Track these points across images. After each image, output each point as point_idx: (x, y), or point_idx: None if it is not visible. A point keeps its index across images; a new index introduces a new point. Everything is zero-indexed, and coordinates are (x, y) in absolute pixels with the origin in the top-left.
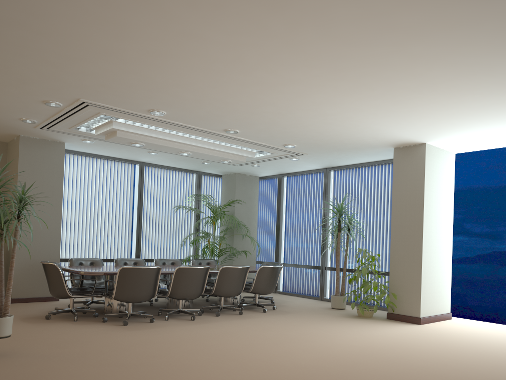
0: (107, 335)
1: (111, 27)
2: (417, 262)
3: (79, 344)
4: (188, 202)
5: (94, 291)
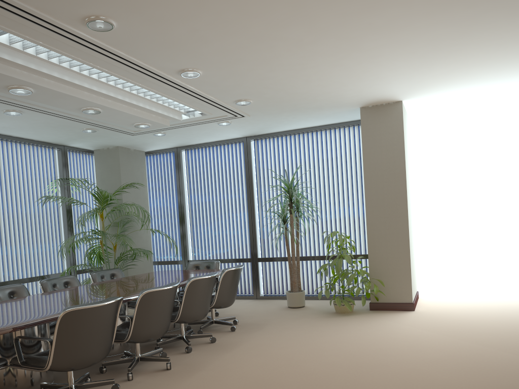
0: None
1: None
2: (404, 241)
3: None
4: (52, 191)
5: None
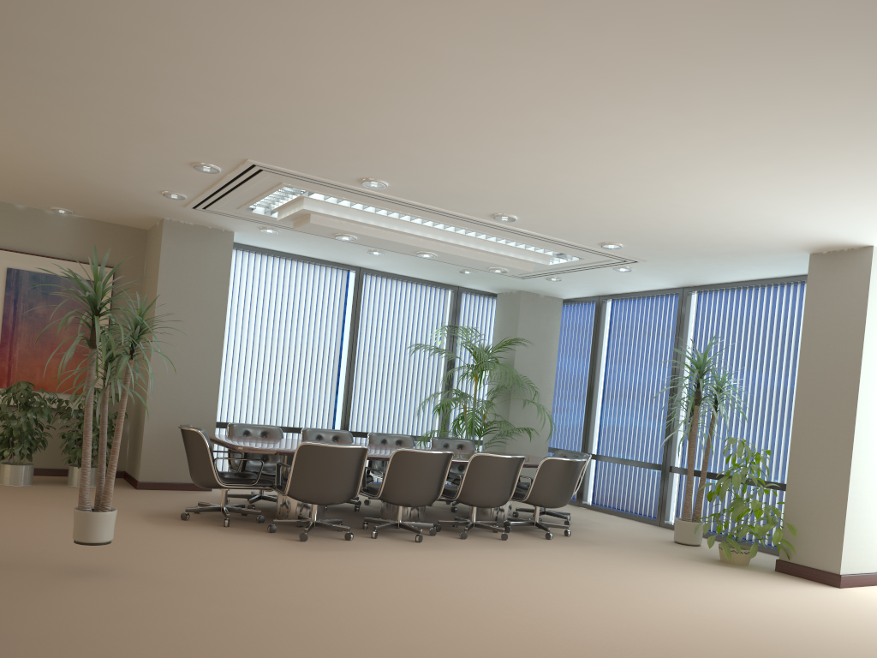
0: (269, 554)
1: (280, 39)
2: (841, 471)
3: (220, 566)
4: (436, 339)
5: (259, 479)
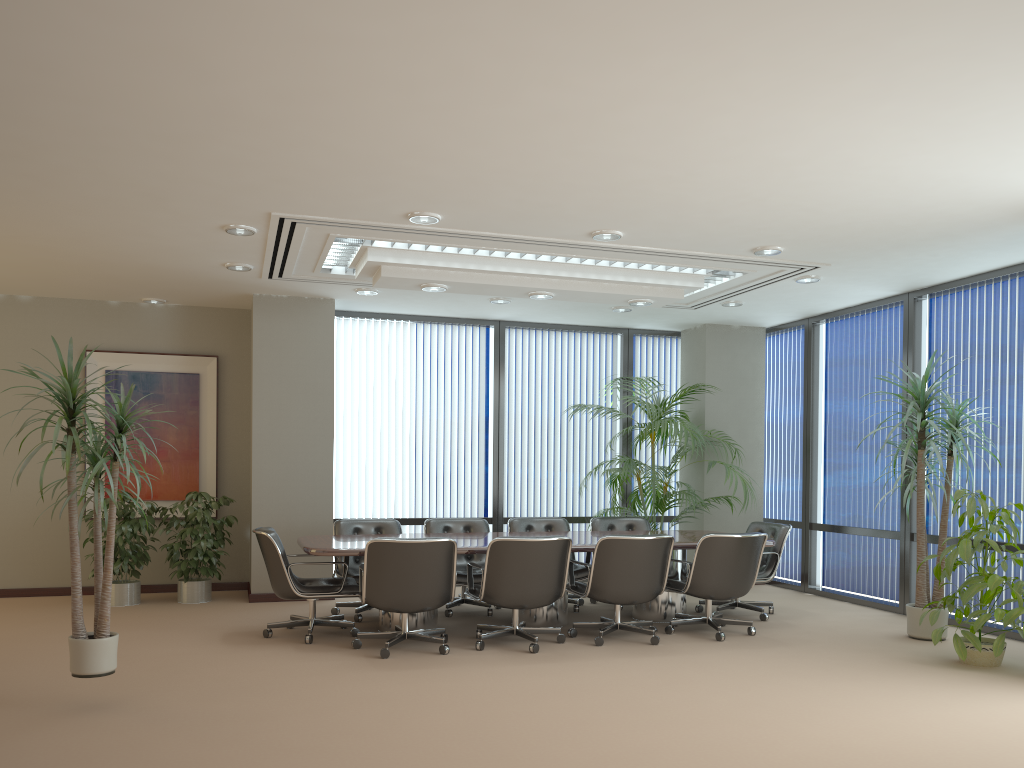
0: (325, 677)
1: (170, 60)
2: None
3: (251, 695)
4: (606, 396)
5: (345, 586)
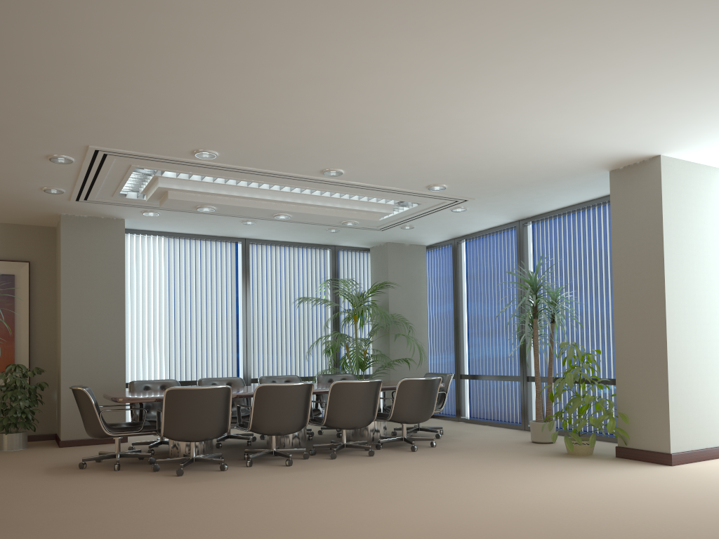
0: (138, 490)
1: (33, 14)
2: (660, 360)
3: (82, 505)
4: (321, 292)
5: (144, 426)
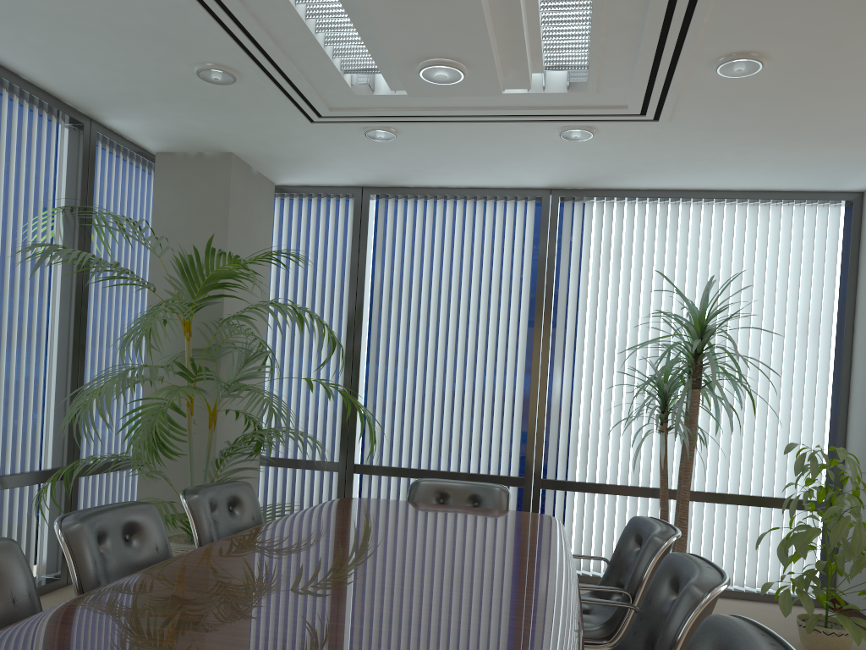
0: None
1: None
2: None
3: None
4: (41, 237)
5: None
